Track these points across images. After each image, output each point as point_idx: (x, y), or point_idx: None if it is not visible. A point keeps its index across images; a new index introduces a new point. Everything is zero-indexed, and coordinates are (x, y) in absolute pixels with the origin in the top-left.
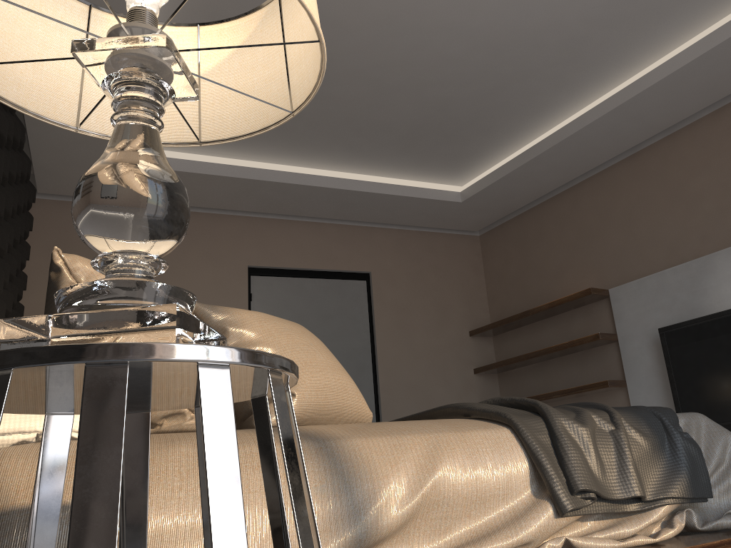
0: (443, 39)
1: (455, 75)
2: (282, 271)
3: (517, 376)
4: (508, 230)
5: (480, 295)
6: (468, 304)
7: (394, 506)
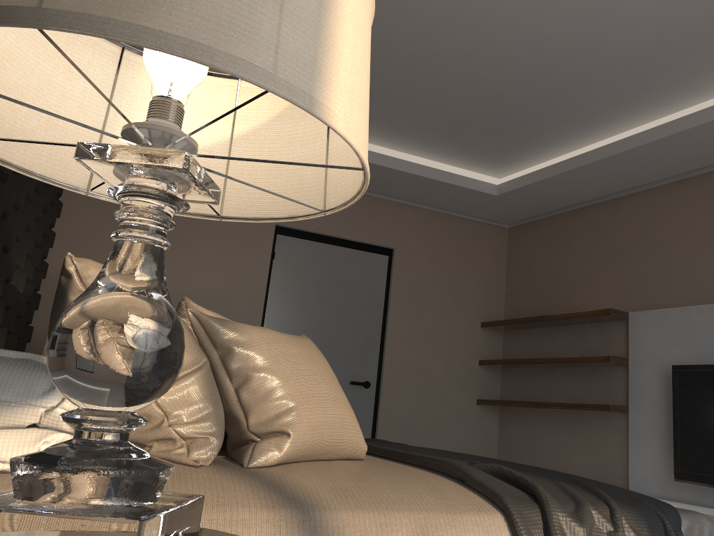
0: (508, 39)
1: (513, 76)
2: (308, 234)
3: (520, 375)
4: (538, 229)
5: (499, 288)
6: (485, 295)
7: None
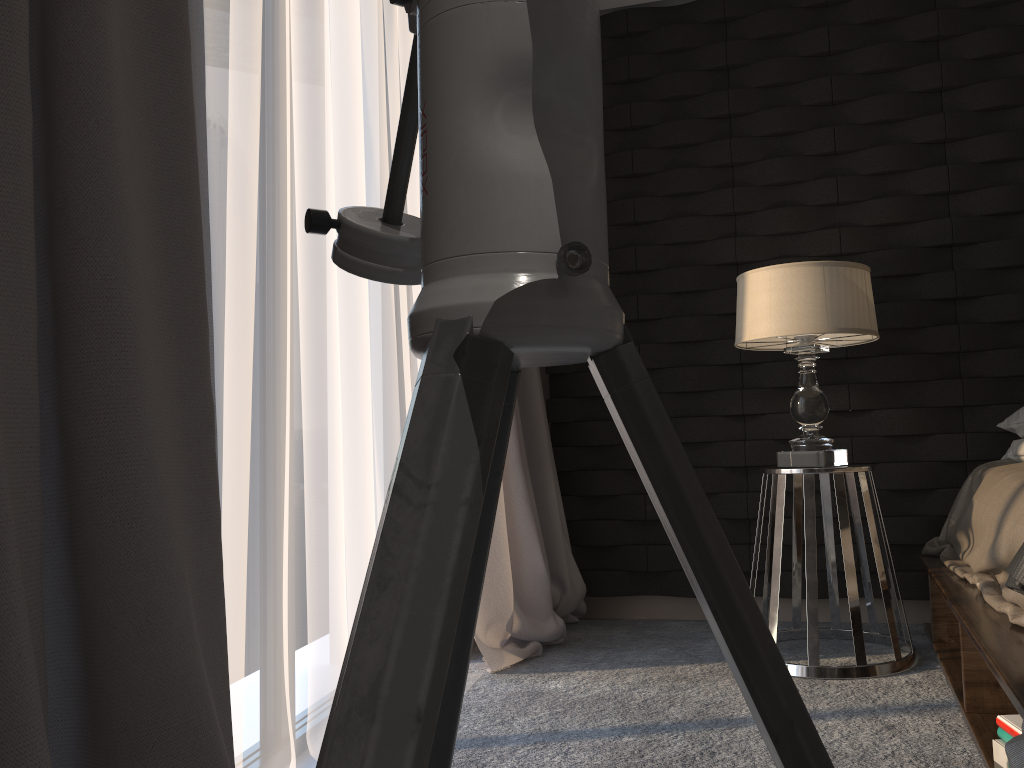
0: None
1: None
2: None
3: None
4: None
5: None
6: None
7: (1004, 542)
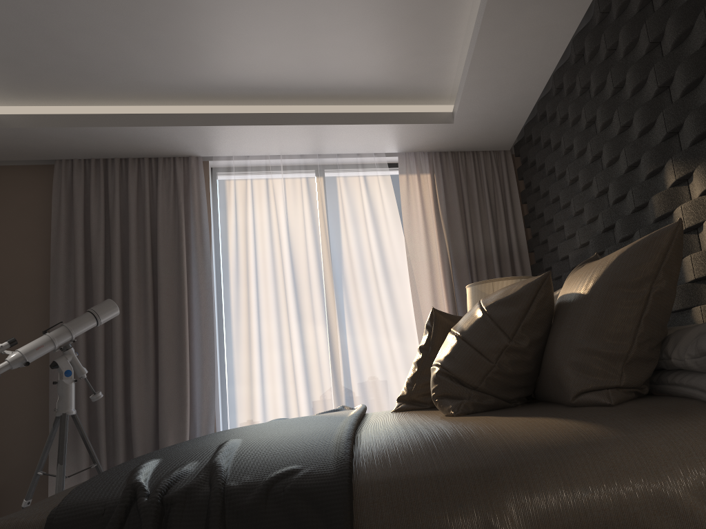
0: None
1: None
2: None
3: None
4: None
5: None
6: None
7: None
